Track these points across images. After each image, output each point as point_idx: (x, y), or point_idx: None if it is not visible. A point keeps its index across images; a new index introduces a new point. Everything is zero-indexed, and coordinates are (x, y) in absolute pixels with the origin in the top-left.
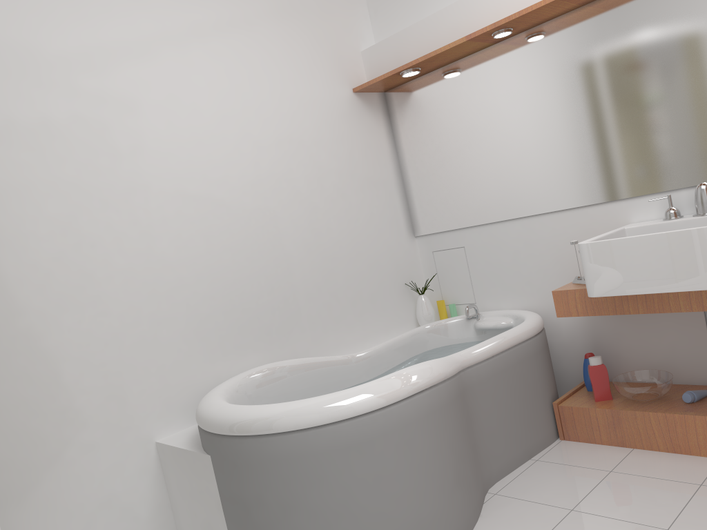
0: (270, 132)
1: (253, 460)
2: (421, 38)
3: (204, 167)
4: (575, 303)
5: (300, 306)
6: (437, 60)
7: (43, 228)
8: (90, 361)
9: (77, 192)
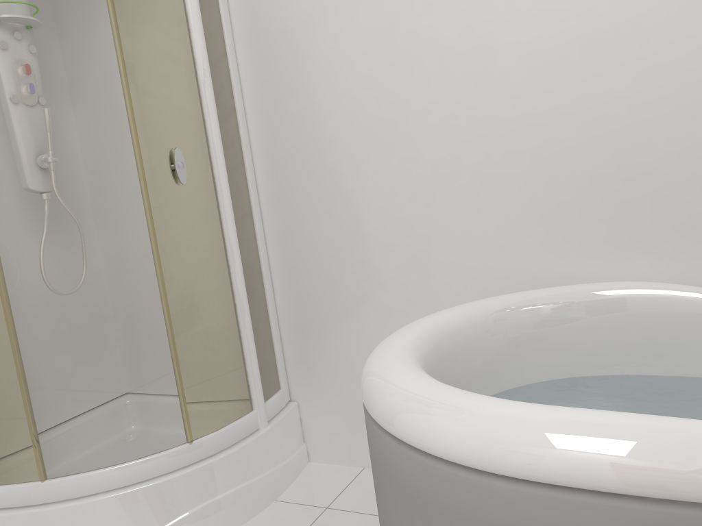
0: None
1: None
2: None
3: None
4: None
5: None
6: None
7: (355, 47)
8: (392, 215)
9: None
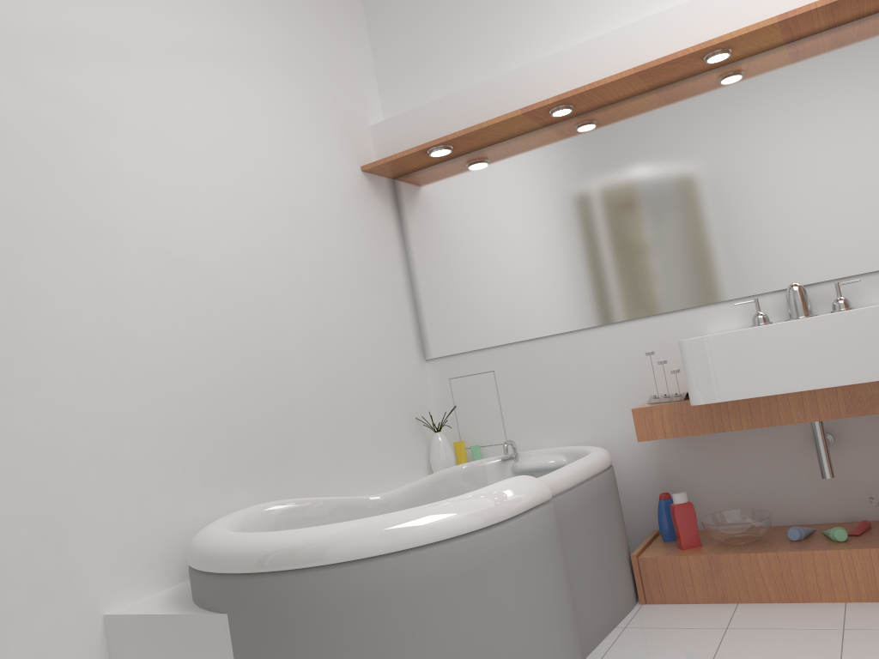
0: (271, 195)
1: (315, 606)
2: (454, 113)
3: (191, 222)
4: (662, 422)
5: (300, 431)
6: (476, 138)
7: None
8: (16, 477)
9: (21, 219)
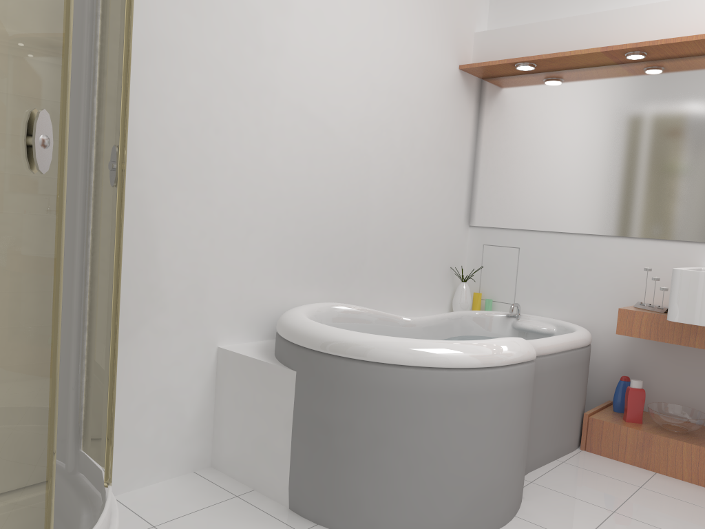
0: (387, 79)
1: (354, 385)
2: (545, 37)
3: (327, 91)
4: (640, 325)
5: (366, 258)
6: (557, 62)
7: (180, 96)
8: (184, 246)
9: (218, 72)
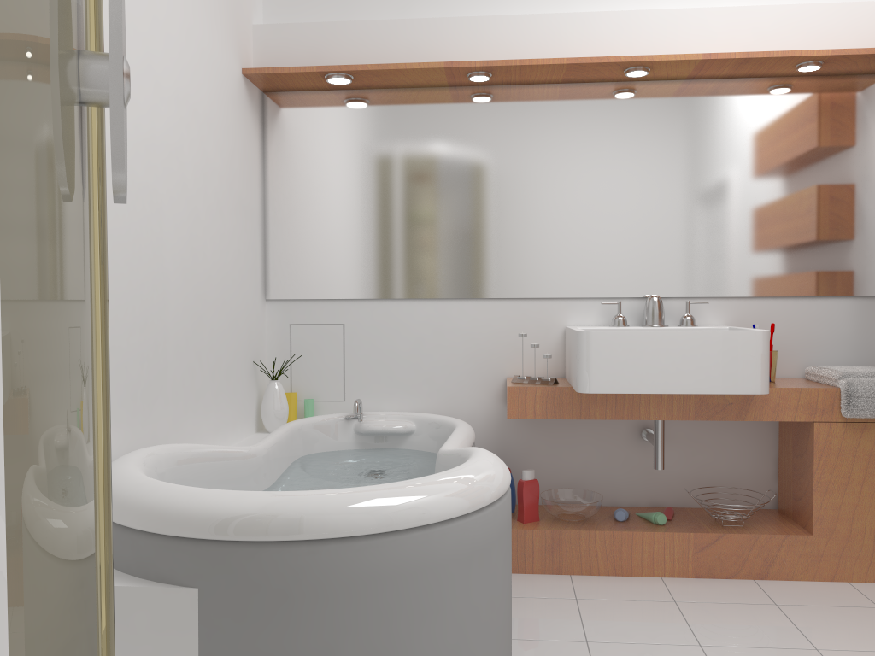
0: (172, 75)
1: (332, 583)
2: (360, 42)
3: None
4: (534, 403)
5: (168, 363)
6: (382, 77)
7: None
8: None
9: None
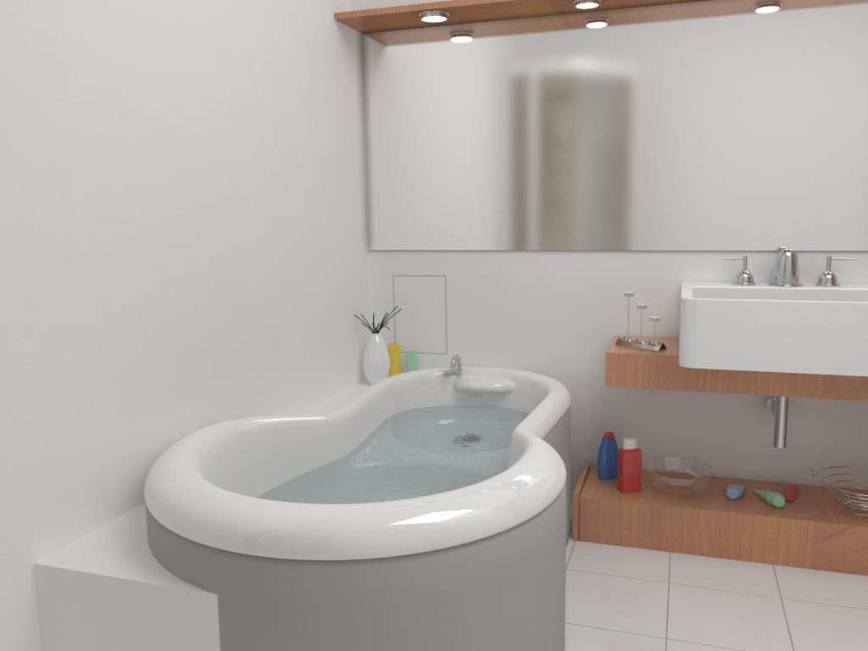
0: (244, 38)
1: (340, 604)
2: None
3: (156, 63)
4: (635, 371)
5: (249, 332)
6: (479, 11)
7: None
8: None
9: None
